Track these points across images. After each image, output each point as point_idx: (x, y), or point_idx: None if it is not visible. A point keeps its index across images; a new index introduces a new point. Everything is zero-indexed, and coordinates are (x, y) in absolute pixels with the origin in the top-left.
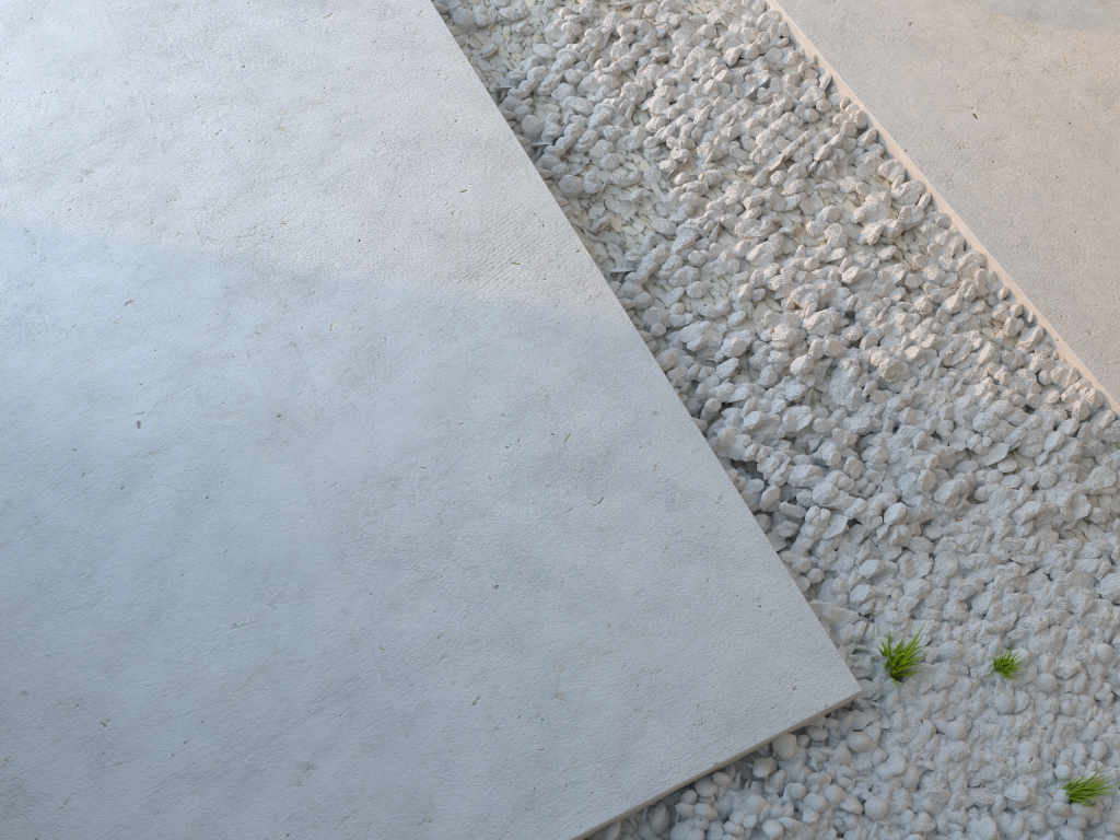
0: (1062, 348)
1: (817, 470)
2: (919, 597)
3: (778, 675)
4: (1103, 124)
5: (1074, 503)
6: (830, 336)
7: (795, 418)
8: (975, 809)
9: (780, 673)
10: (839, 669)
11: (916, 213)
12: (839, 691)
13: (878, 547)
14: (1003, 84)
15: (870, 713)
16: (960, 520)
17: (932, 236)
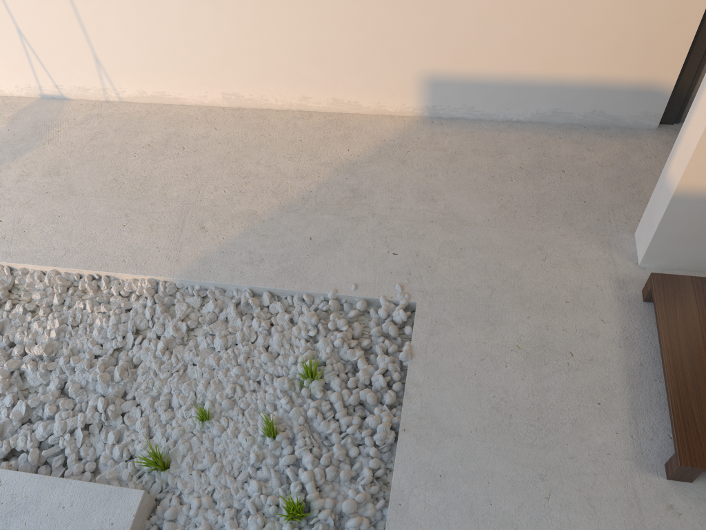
0: (120, 275)
1: (49, 422)
2: (145, 426)
3: (99, 527)
4: (62, 182)
5: (178, 327)
6: (8, 361)
7: (18, 410)
8: (245, 483)
9: (99, 524)
10: (127, 493)
11: (7, 278)
12: (135, 502)
13: (112, 425)
14: (3, 199)
15: (167, 496)
16: (137, 378)
17: (25, 281)
